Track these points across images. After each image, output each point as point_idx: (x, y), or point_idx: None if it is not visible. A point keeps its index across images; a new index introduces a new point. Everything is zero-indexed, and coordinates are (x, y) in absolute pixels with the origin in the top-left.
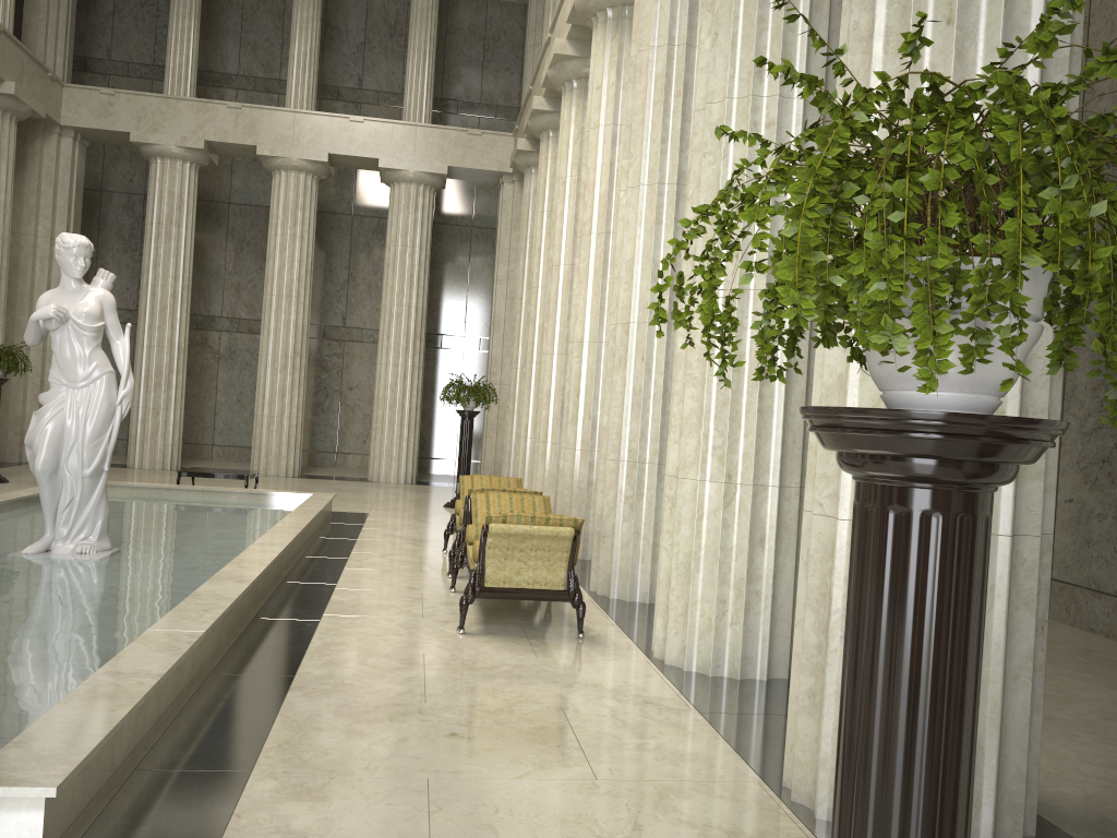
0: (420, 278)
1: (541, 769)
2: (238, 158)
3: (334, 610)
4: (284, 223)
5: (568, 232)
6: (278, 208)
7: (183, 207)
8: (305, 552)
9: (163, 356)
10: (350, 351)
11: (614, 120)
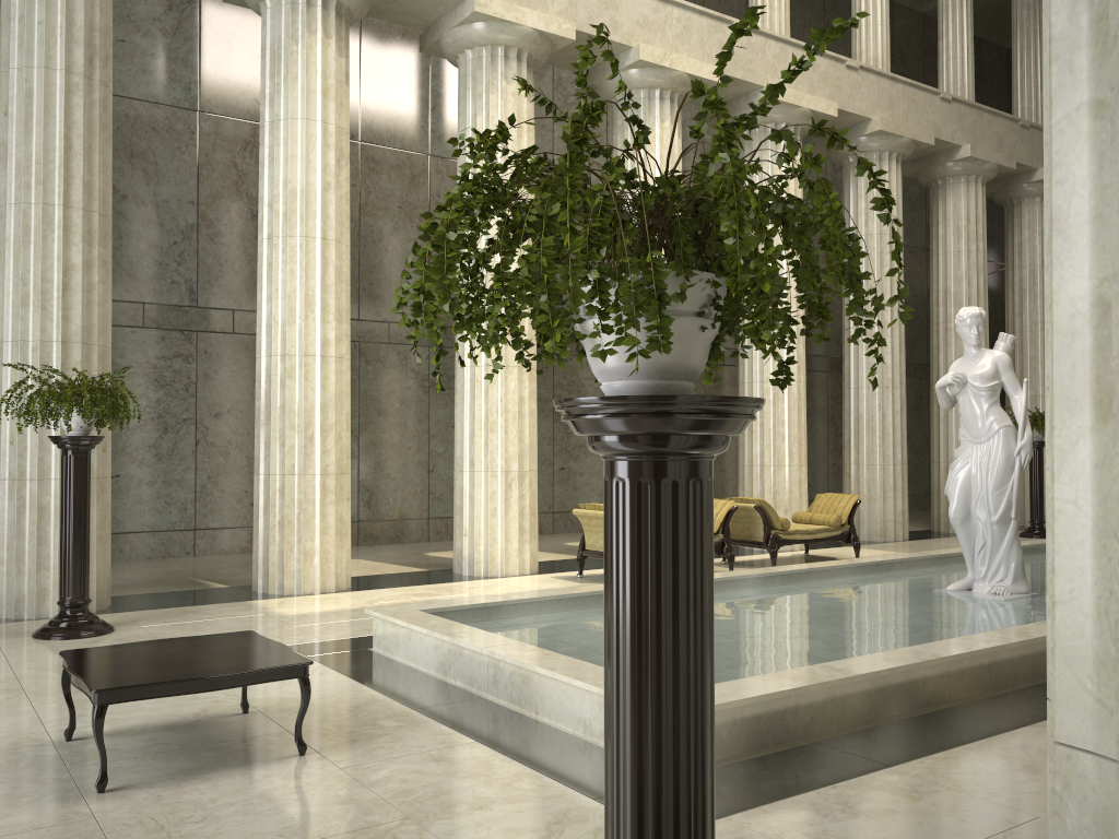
0: None
1: None
2: None
3: None
4: None
5: None
6: None
7: None
8: None
9: None
10: None
11: None
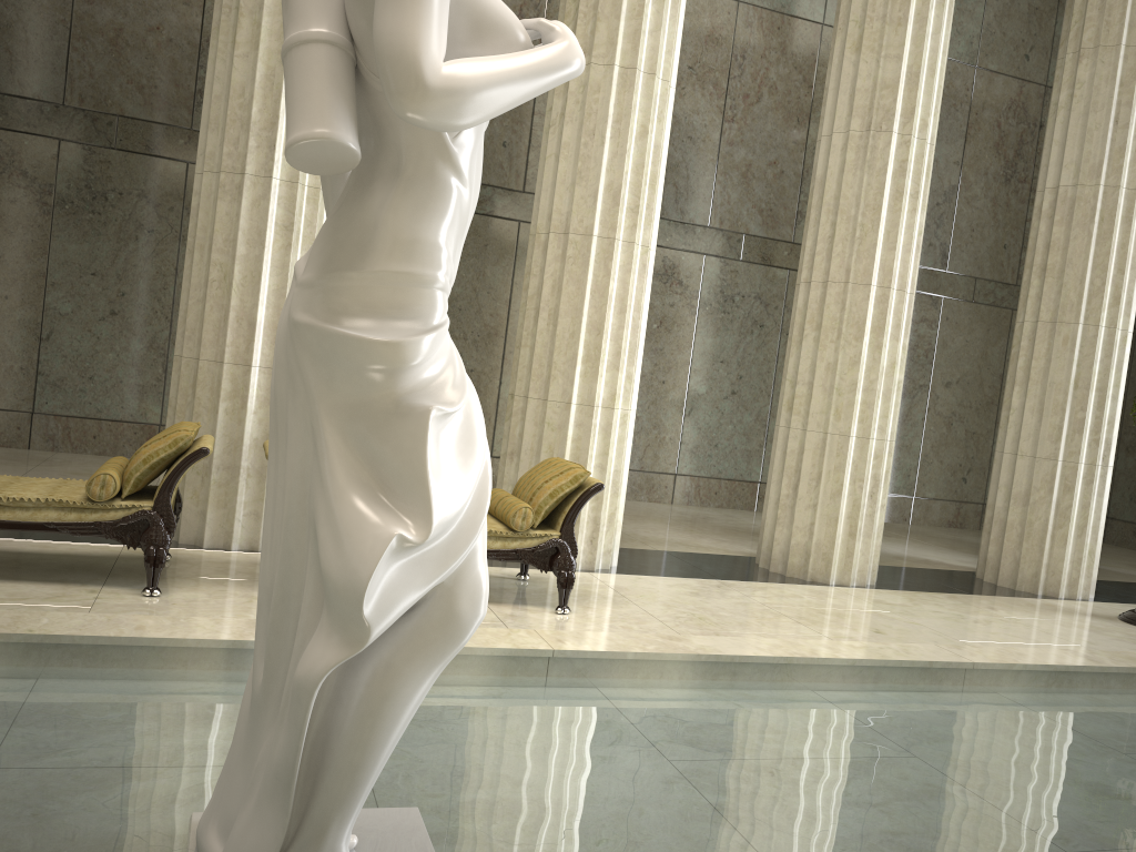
0: None
1: (897, 619)
2: None
3: None
4: None
5: None
6: None
7: None
8: None
9: None
10: None
11: None
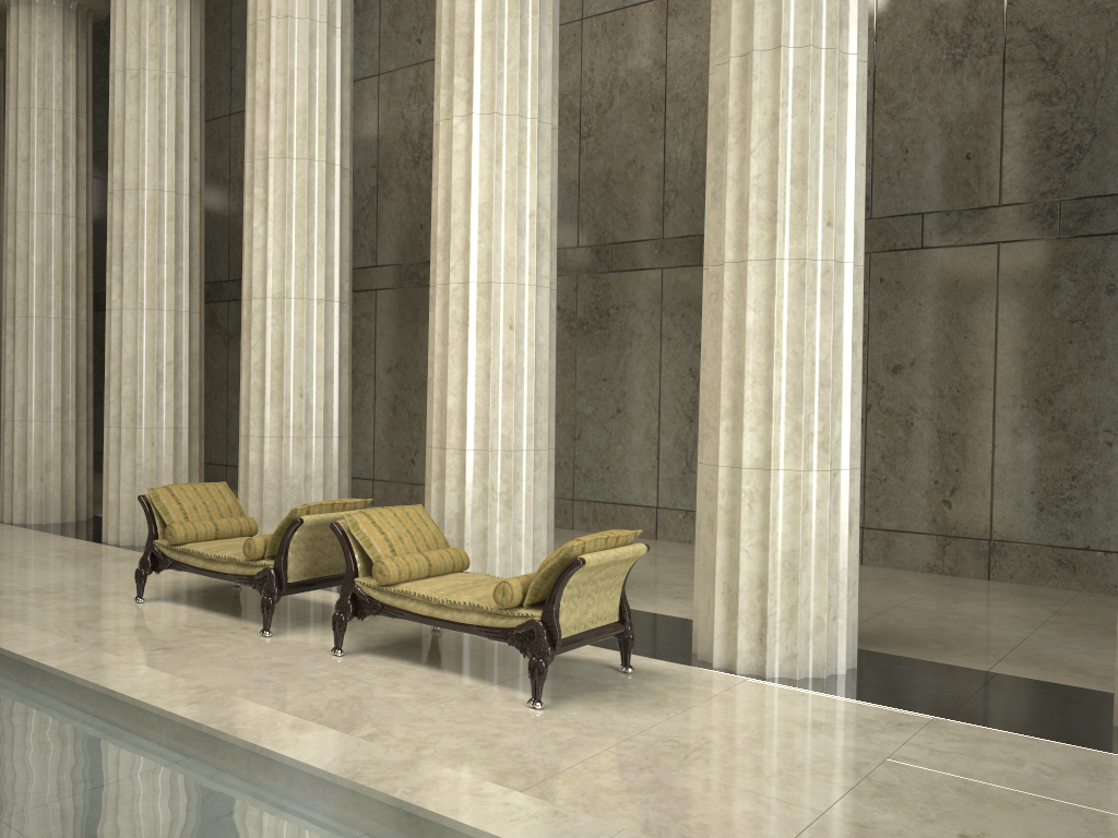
0: None
1: (1114, 836)
2: None
3: None
4: None
5: (149, 146)
6: None
7: None
8: None
9: None
10: None
11: (310, 14)
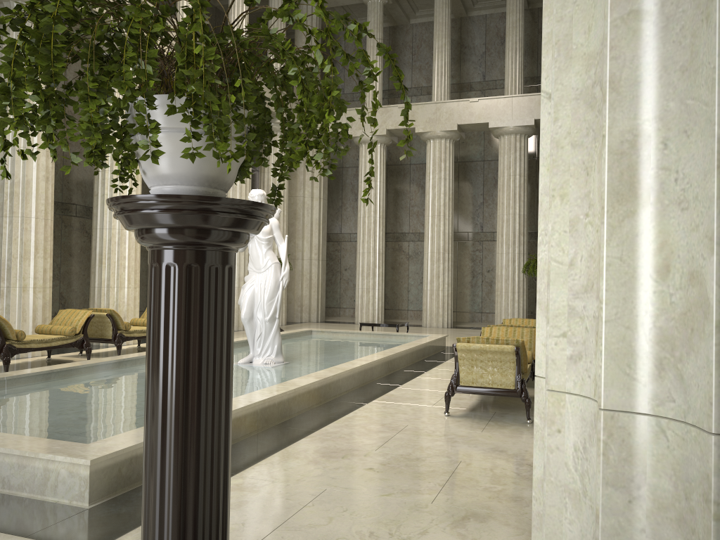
0: (521, 195)
1: (401, 493)
2: (413, 137)
3: (382, 399)
4: (433, 171)
5: None
6: (430, 163)
7: (377, 170)
8: (403, 368)
9: (370, 258)
10: (486, 247)
11: None
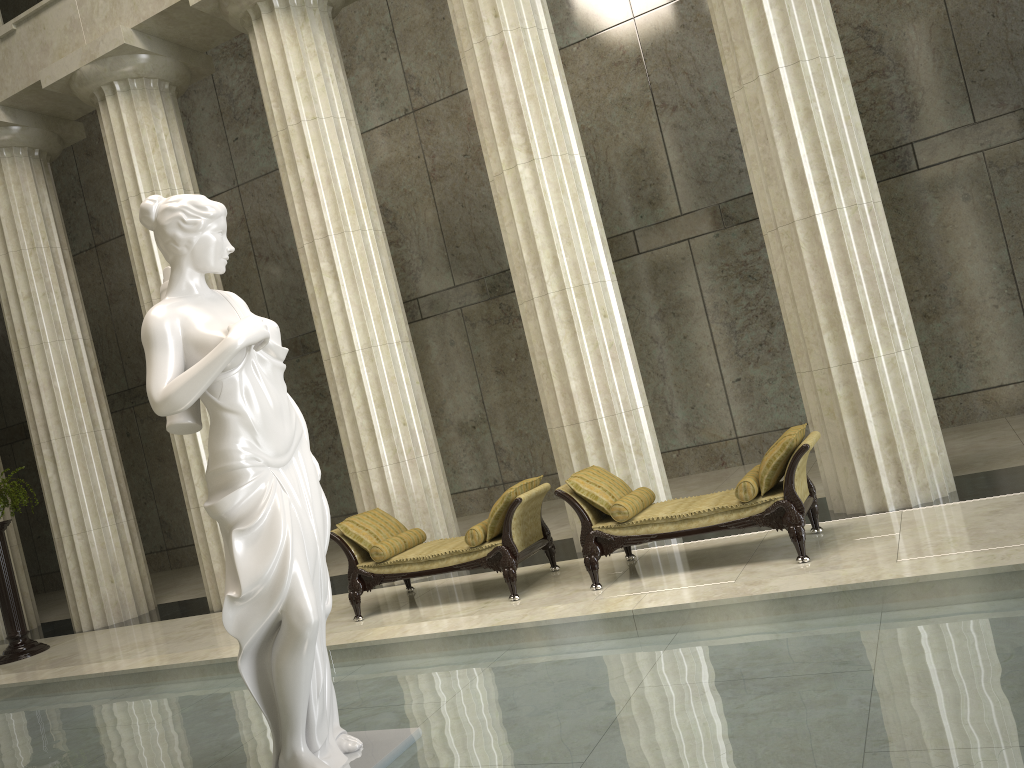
0: None
1: None
2: None
3: None
4: None
5: None
6: None
7: None
8: None
9: None
10: None
11: (332, 113)
